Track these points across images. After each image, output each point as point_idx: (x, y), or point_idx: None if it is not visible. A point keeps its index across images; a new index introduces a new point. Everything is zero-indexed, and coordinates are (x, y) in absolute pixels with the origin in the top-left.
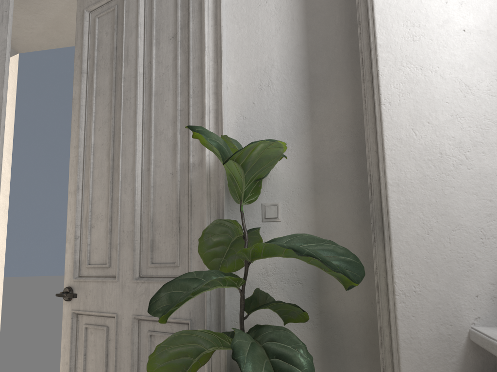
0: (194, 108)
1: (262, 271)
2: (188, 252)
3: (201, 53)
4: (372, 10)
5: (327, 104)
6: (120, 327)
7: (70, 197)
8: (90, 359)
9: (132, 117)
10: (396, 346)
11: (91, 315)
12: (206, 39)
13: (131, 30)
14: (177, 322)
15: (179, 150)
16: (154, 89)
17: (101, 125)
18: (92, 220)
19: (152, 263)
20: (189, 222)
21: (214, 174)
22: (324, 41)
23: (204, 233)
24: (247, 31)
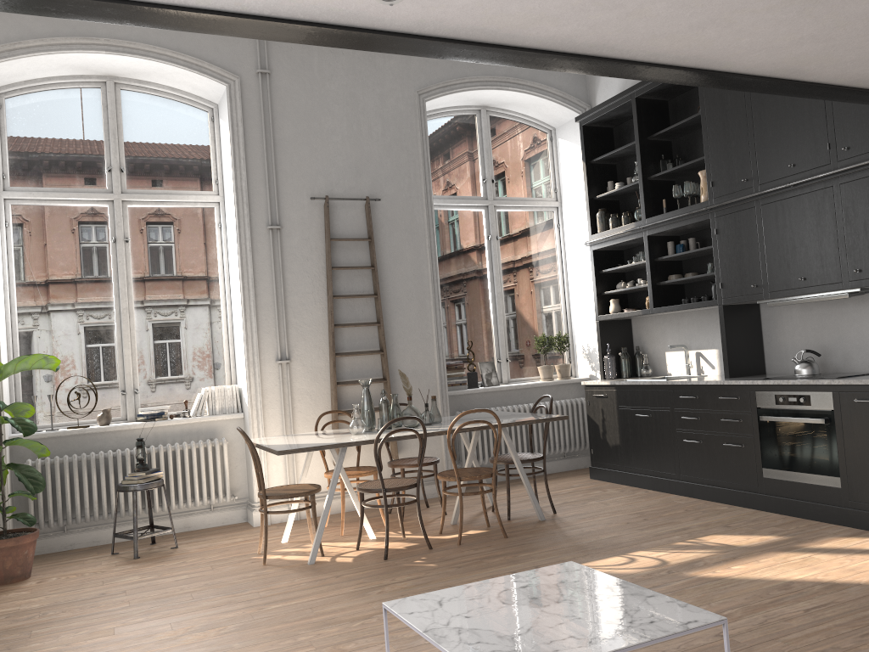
0: None
1: None
2: None
3: None
4: None
5: None
6: None
7: None
8: None
9: None
10: (5, 445)
11: None
12: None
13: None
14: None
15: None
16: None
17: None
18: None
19: None
20: None
21: None
22: None
23: None
24: None
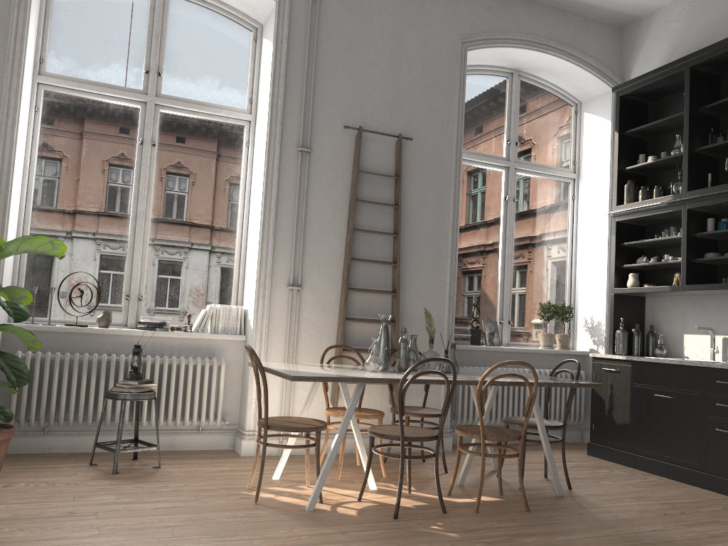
0: None
1: None
2: None
3: None
4: (12, 175)
5: None
6: None
7: None
8: None
9: None
10: None
11: None
12: None
13: None
14: None
15: None
16: None
17: None
18: None
19: None
20: None
21: None
22: None
23: None
24: None
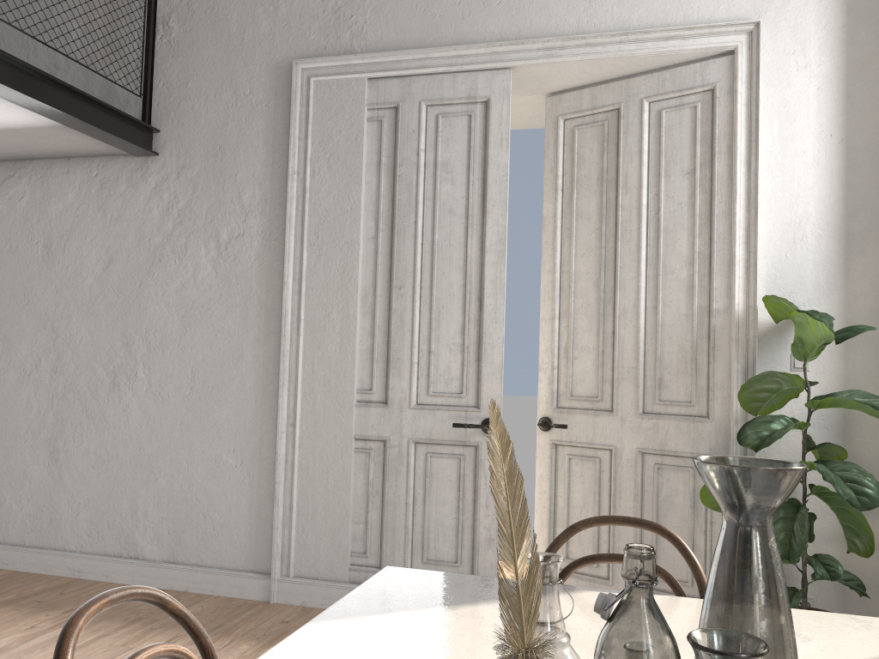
0: (719, 254)
1: (789, 415)
2: (706, 393)
3: (729, 198)
4: None
5: (863, 263)
6: (620, 459)
7: (543, 325)
8: (575, 488)
9: (634, 251)
10: None
11: (576, 446)
12: (738, 187)
13: (631, 155)
14: (691, 457)
15: (696, 293)
16: (662, 224)
17: (584, 251)
18: (575, 351)
19: (659, 400)
20: (711, 365)
21: (743, 322)
22: (863, 199)
23: (749, 380)
24: (782, 182)
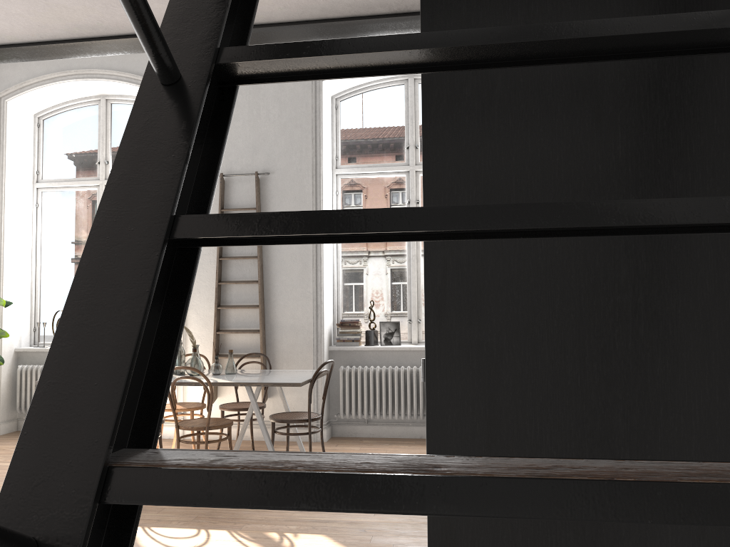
0: None
1: None
2: None
3: None
4: (3, 255)
5: None
6: None
7: None
8: None
9: None
10: (1, 354)
11: None
12: None
13: None
14: None
15: None
16: None
17: None
18: None
19: None
20: None
21: None
22: None
23: None
24: None
